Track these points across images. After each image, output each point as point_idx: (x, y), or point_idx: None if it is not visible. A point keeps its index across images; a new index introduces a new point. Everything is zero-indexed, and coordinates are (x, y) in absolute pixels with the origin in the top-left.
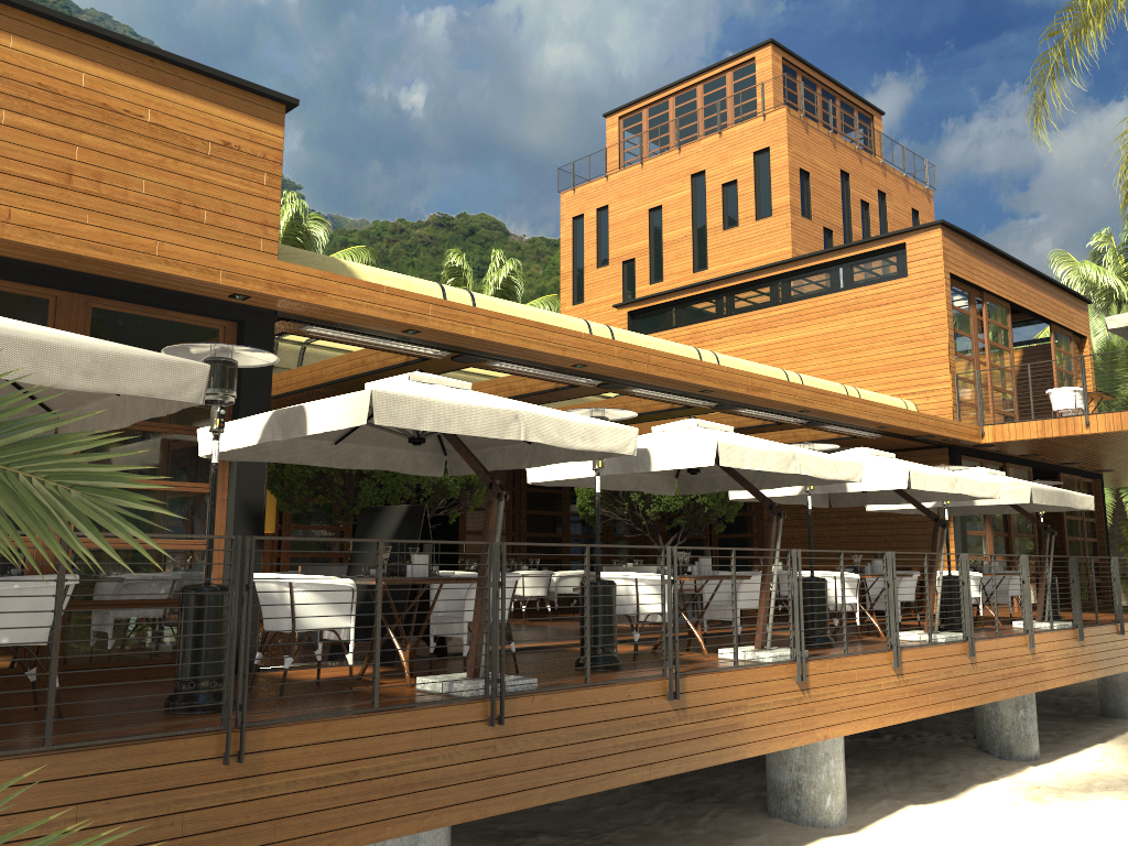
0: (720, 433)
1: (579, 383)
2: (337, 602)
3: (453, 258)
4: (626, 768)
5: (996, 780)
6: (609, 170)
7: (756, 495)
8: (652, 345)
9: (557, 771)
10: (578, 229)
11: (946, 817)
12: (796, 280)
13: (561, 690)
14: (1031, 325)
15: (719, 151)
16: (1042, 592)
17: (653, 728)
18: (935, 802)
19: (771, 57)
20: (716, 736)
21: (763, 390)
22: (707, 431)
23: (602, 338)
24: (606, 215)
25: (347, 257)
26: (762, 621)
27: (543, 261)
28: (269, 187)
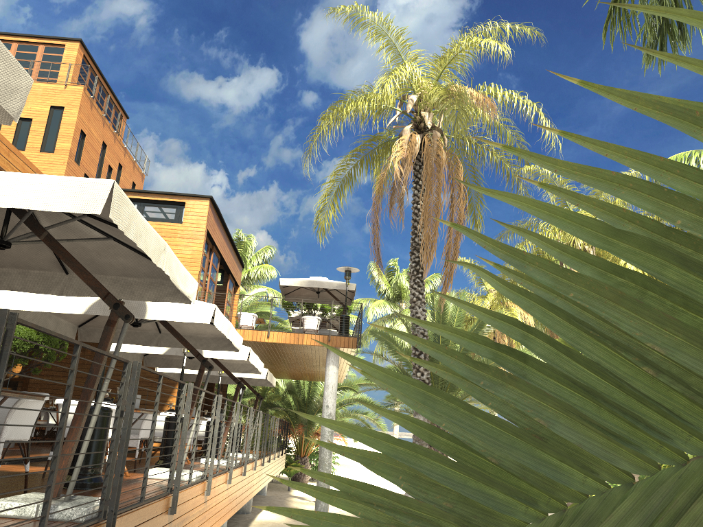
0: None
1: None
2: None
3: None
4: None
5: None
6: None
7: (192, 350)
8: None
9: None
10: None
11: None
12: None
13: (132, 509)
14: None
15: None
16: None
17: None
18: None
19: (78, 51)
20: None
21: None
22: None
23: None
24: None
25: None
26: None
27: None
28: None
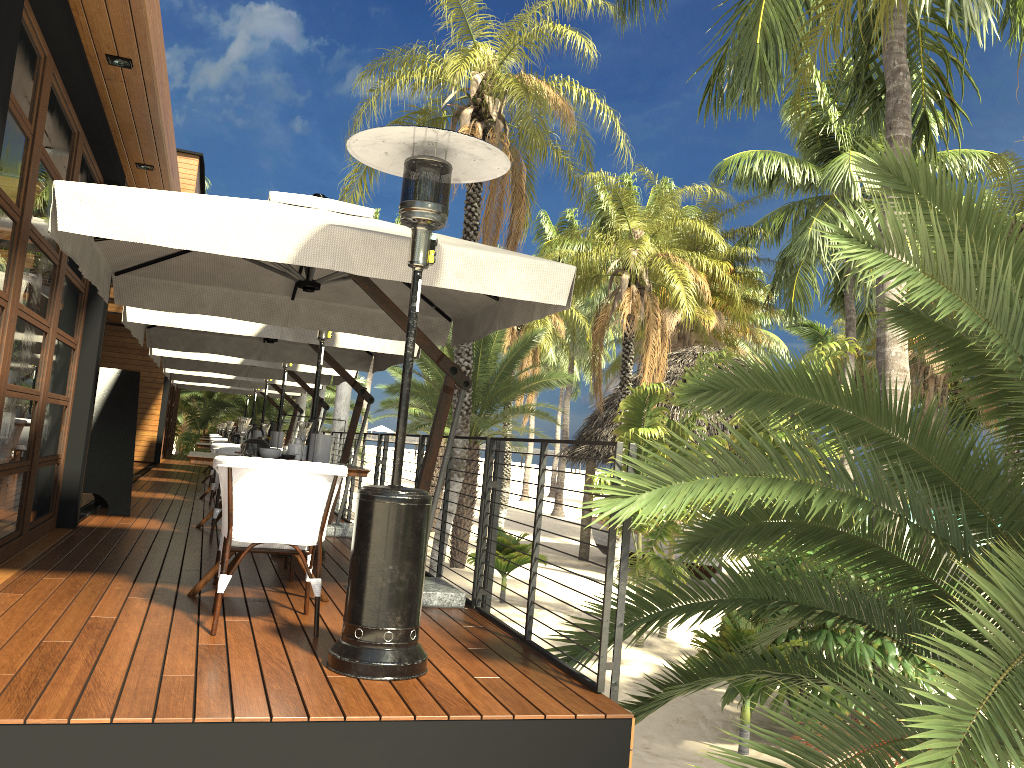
0: None
1: None
2: None
3: None
4: None
5: None
6: None
7: (309, 391)
8: None
9: None
10: None
11: None
12: None
13: None
14: None
15: None
16: None
17: None
18: None
19: None
20: None
21: None
22: None
23: None
24: None
25: None
26: None
27: None
28: None
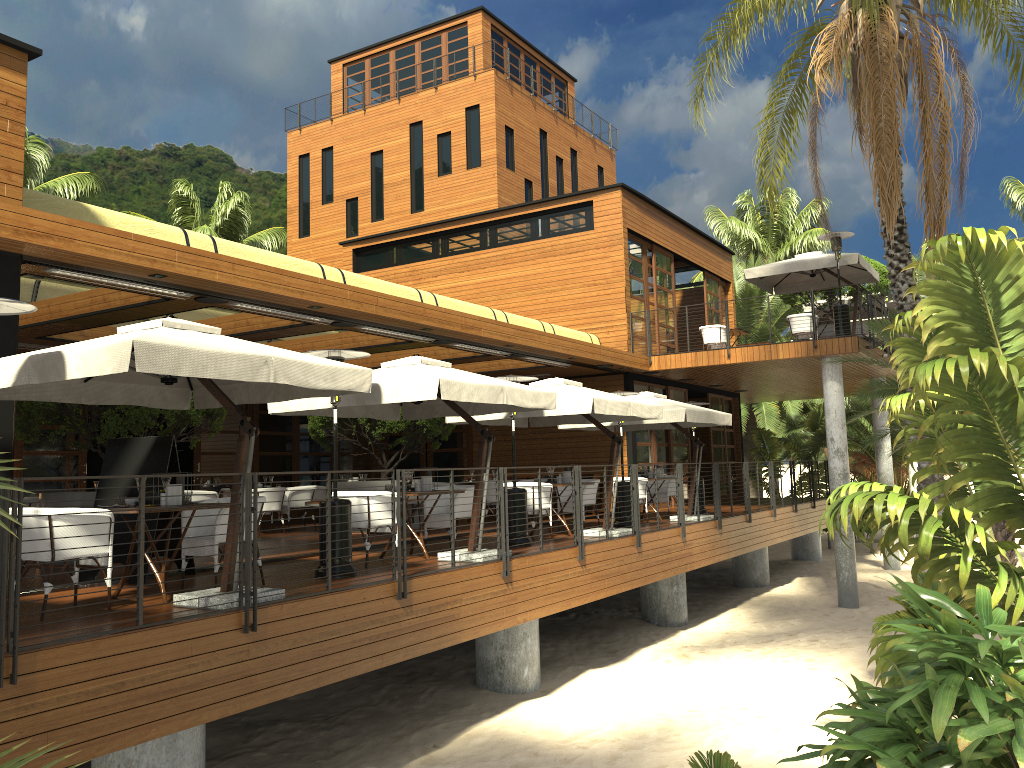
0: (441, 369)
1: (315, 322)
2: (96, 531)
3: (180, 188)
4: (362, 659)
5: (655, 643)
6: (334, 113)
7: (470, 422)
8: (379, 287)
9: (303, 667)
10: (305, 167)
11: (617, 677)
12: (502, 228)
13: (306, 597)
14: (689, 271)
15: (435, 104)
16: (692, 491)
17: (385, 624)
18: (609, 665)
19: (482, 23)
20: (437, 626)
21: (475, 328)
22: (430, 368)
23: (336, 283)
24: (331, 155)
25: (70, 182)
26: (475, 528)
27: (270, 194)
28: (12, 134)
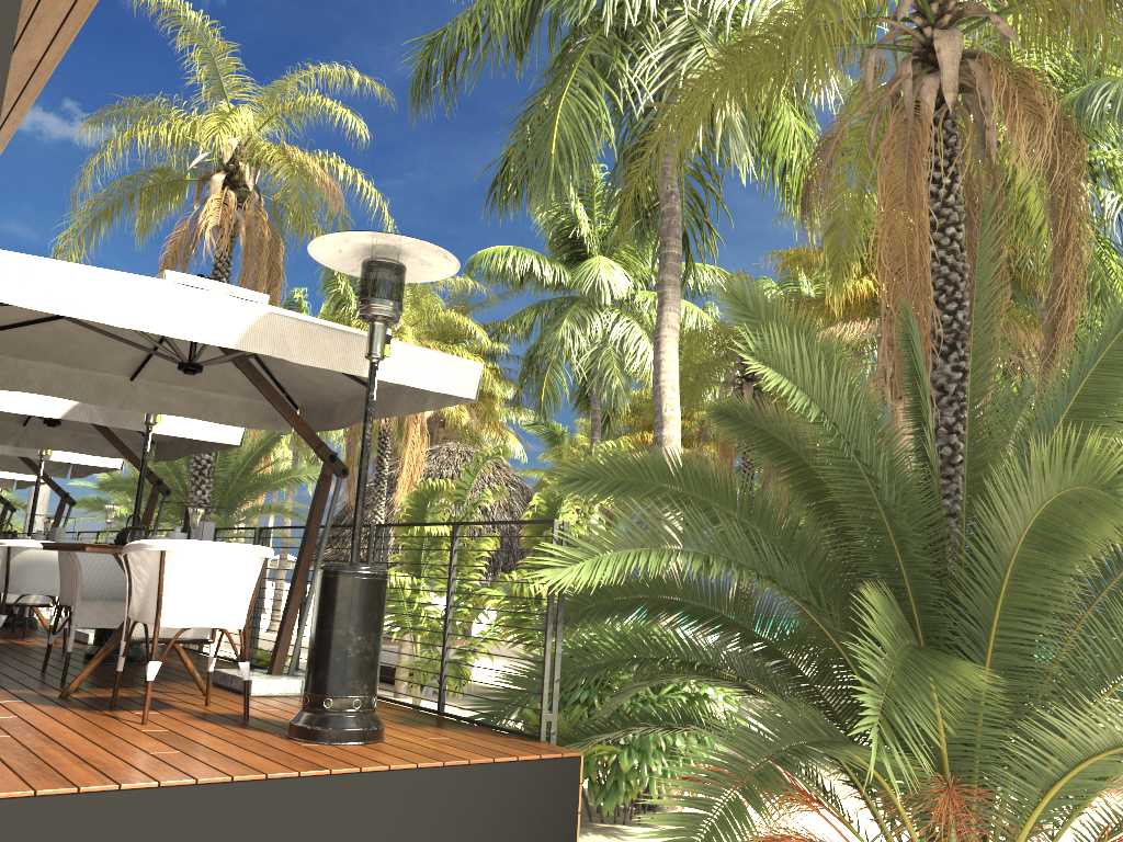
0: None
1: None
2: None
3: None
4: None
5: None
6: None
7: (51, 484)
8: None
9: None
10: None
11: None
12: None
13: None
14: None
15: None
16: None
17: None
18: None
19: None
20: None
21: None
22: None
23: None
24: None
25: None
26: None
27: None
28: None
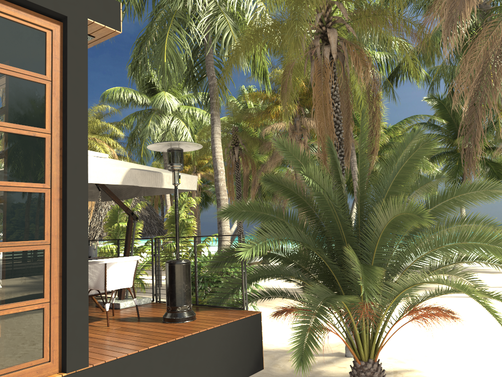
0: None
1: None
2: None
3: None
4: None
5: None
6: None
7: None
8: None
9: None
10: None
11: None
12: None
13: None
14: None
15: None
16: None
17: None
18: None
19: None
20: None
21: None
22: None
23: None
24: None
25: None
26: None
27: None
28: None
